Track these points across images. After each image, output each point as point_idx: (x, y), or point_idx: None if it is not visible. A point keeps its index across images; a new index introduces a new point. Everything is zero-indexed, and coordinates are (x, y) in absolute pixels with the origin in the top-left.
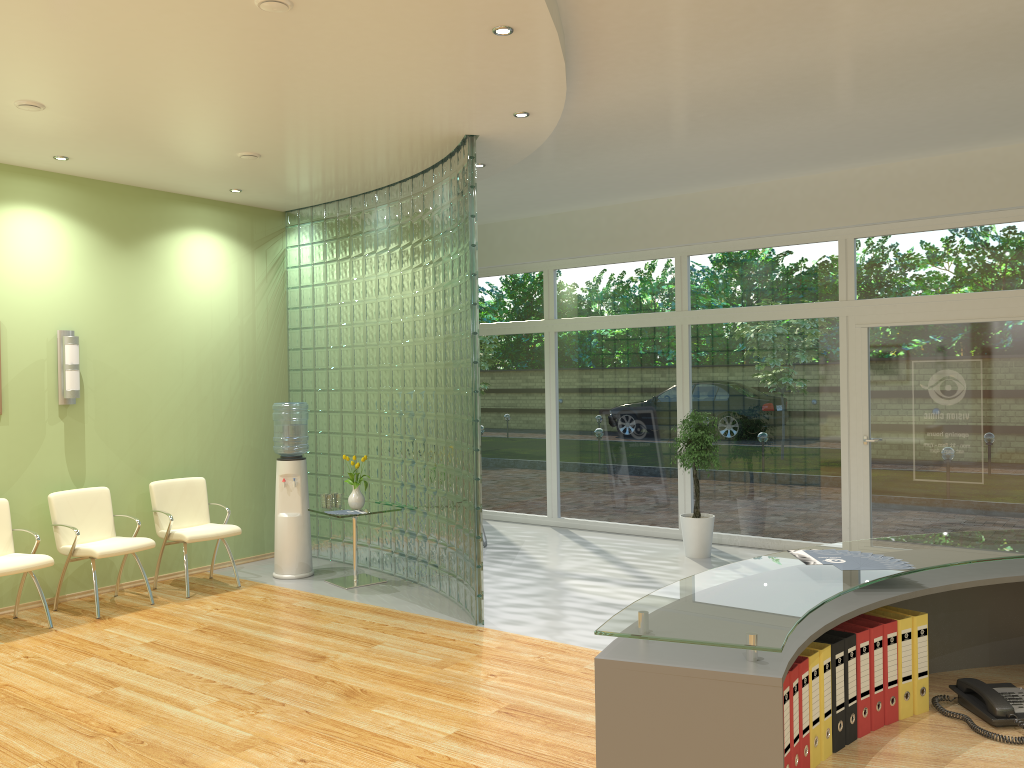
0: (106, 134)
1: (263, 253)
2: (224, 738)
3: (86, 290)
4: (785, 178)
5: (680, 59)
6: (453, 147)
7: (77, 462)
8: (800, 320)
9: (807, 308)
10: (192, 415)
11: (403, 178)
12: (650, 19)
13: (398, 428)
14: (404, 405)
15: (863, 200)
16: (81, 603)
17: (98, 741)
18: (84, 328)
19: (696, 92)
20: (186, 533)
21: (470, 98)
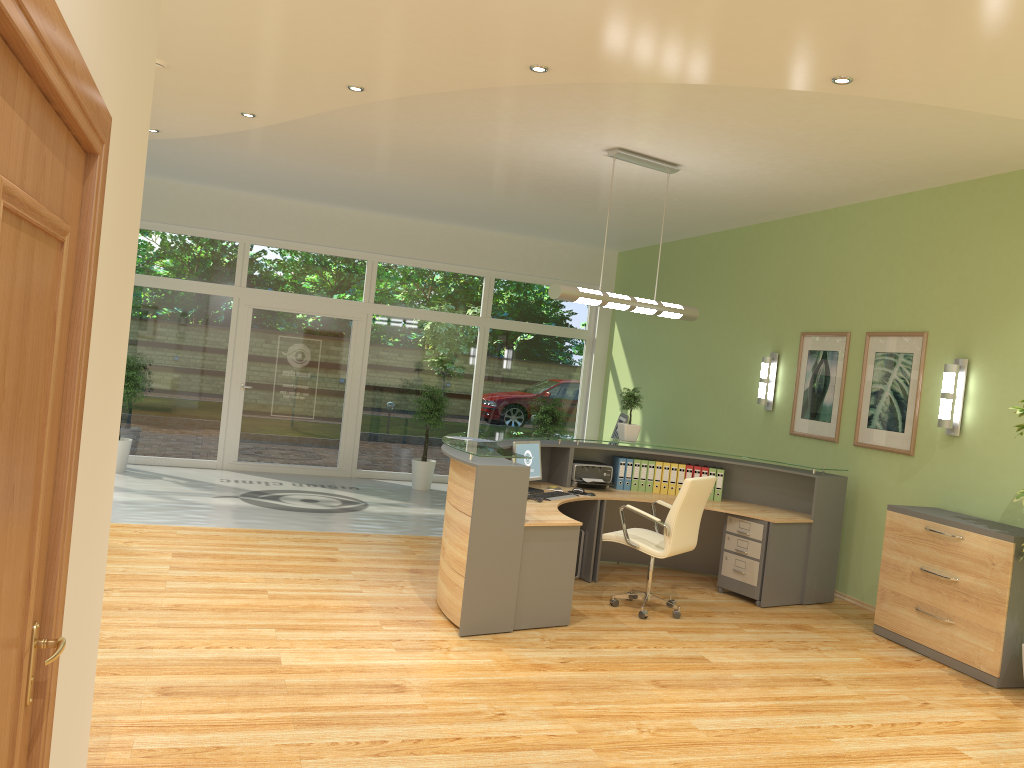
0: None
1: None
2: None
3: None
4: (208, 187)
5: (279, 138)
6: None
7: None
8: (203, 295)
9: (210, 287)
10: None
11: None
12: (302, 125)
13: None
14: None
15: (263, 220)
16: None
17: None
18: None
19: (255, 148)
20: None
21: None
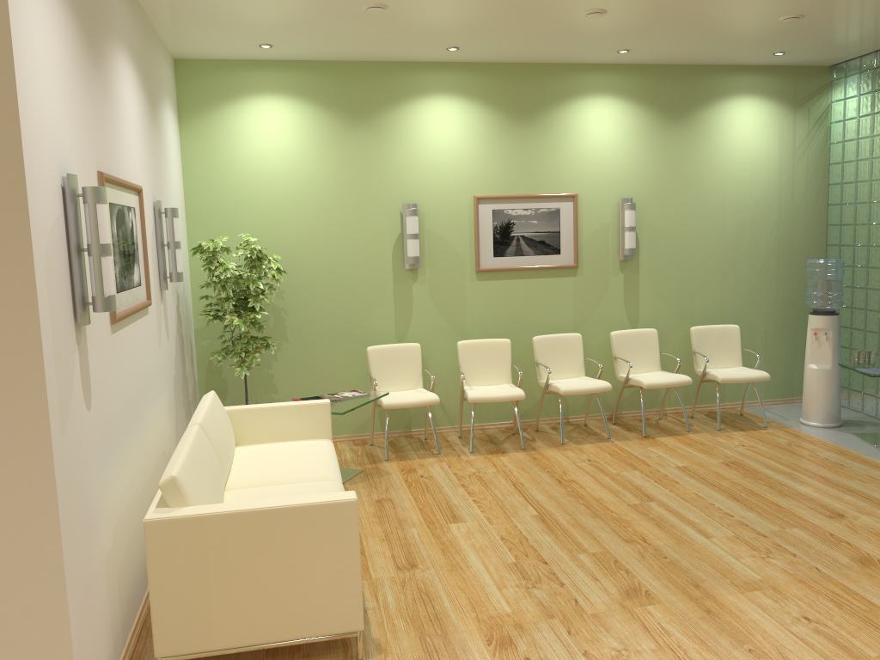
0: (657, 24)
1: (805, 111)
2: (734, 574)
3: (642, 163)
4: None
5: None
6: None
7: (632, 307)
8: None
9: None
10: (729, 269)
11: None
12: None
13: None
14: None
15: None
16: (633, 421)
17: (631, 547)
18: (640, 195)
19: None
20: (719, 375)
21: None
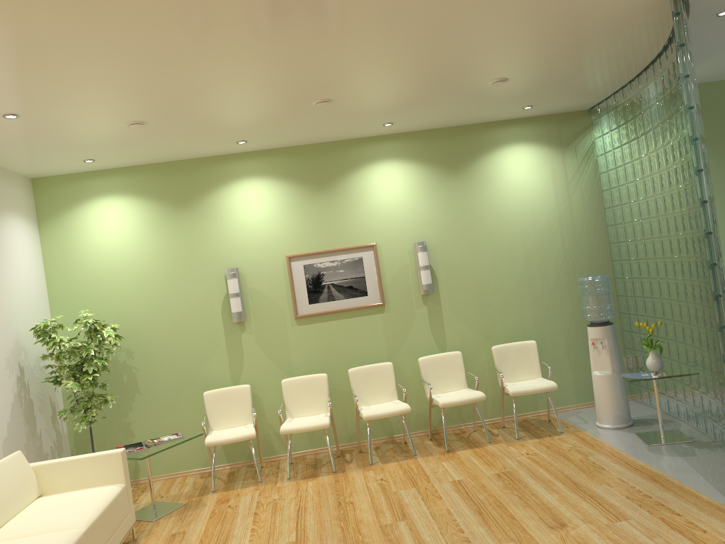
0: (388, 102)
1: (572, 149)
2: None
3: (430, 210)
4: None
5: None
6: (669, 8)
7: (439, 334)
8: None
9: None
10: (524, 291)
11: (657, 52)
12: None
13: (689, 294)
14: (689, 272)
15: None
16: (449, 435)
17: None
18: (432, 238)
19: None
20: (510, 388)
21: None
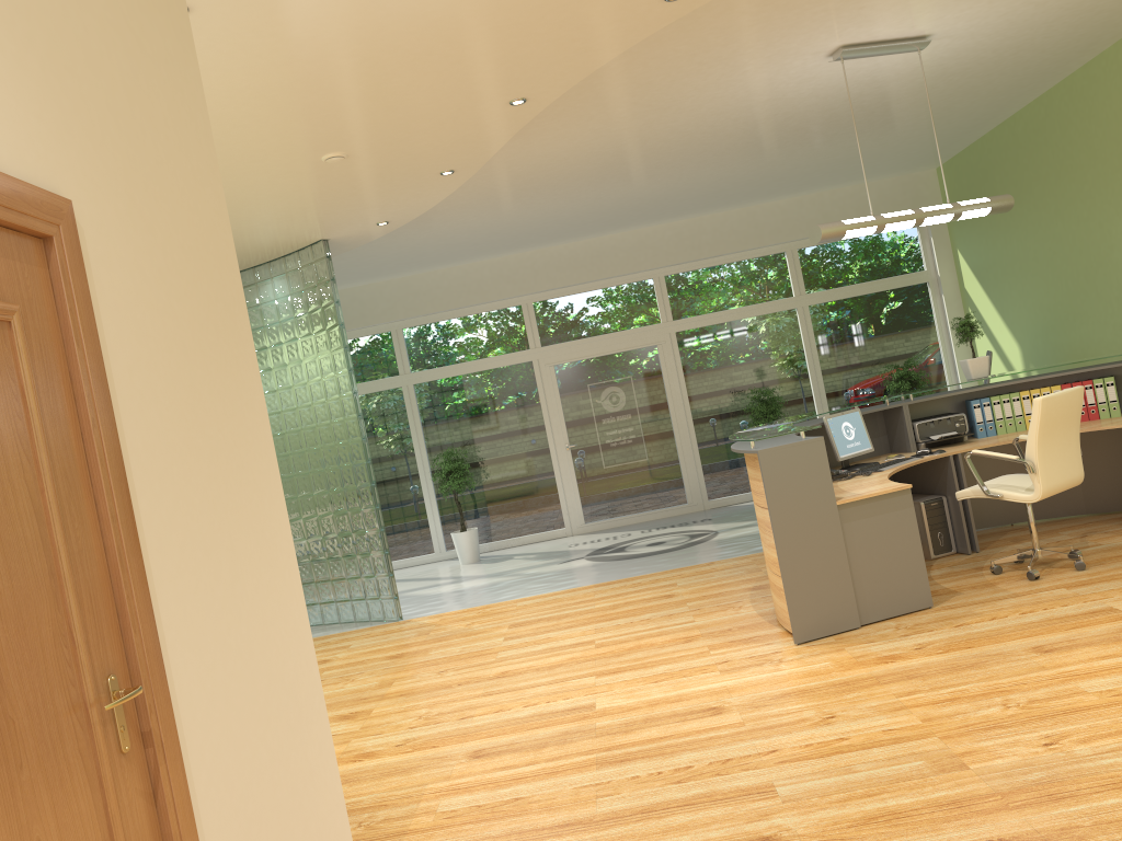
0: None
1: None
2: (363, 688)
3: None
4: (476, 261)
5: (500, 185)
6: (296, 249)
7: None
8: (504, 367)
9: (508, 357)
10: None
11: None
12: (509, 163)
13: None
14: None
15: (536, 274)
16: None
17: None
18: None
19: (486, 204)
20: None
21: (364, 213)
